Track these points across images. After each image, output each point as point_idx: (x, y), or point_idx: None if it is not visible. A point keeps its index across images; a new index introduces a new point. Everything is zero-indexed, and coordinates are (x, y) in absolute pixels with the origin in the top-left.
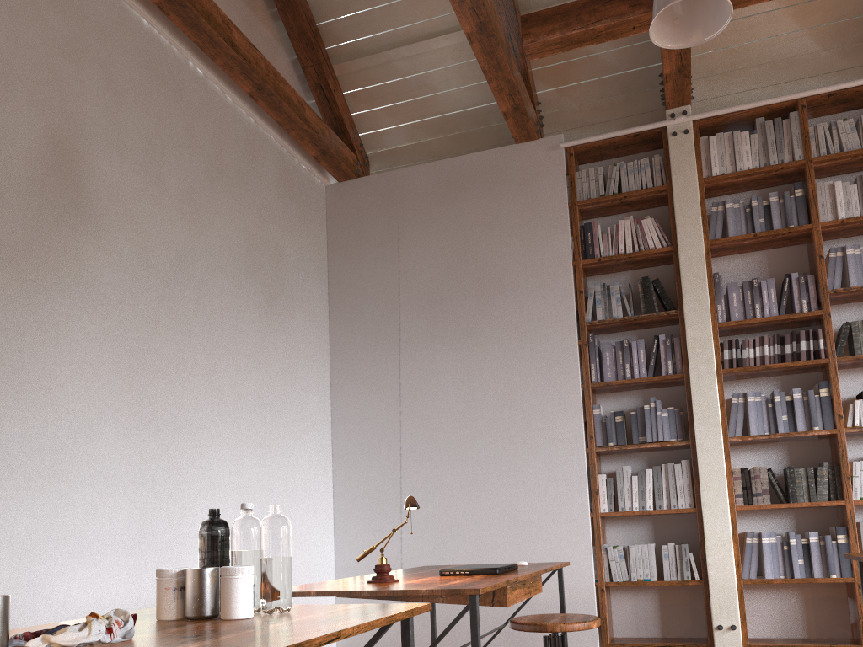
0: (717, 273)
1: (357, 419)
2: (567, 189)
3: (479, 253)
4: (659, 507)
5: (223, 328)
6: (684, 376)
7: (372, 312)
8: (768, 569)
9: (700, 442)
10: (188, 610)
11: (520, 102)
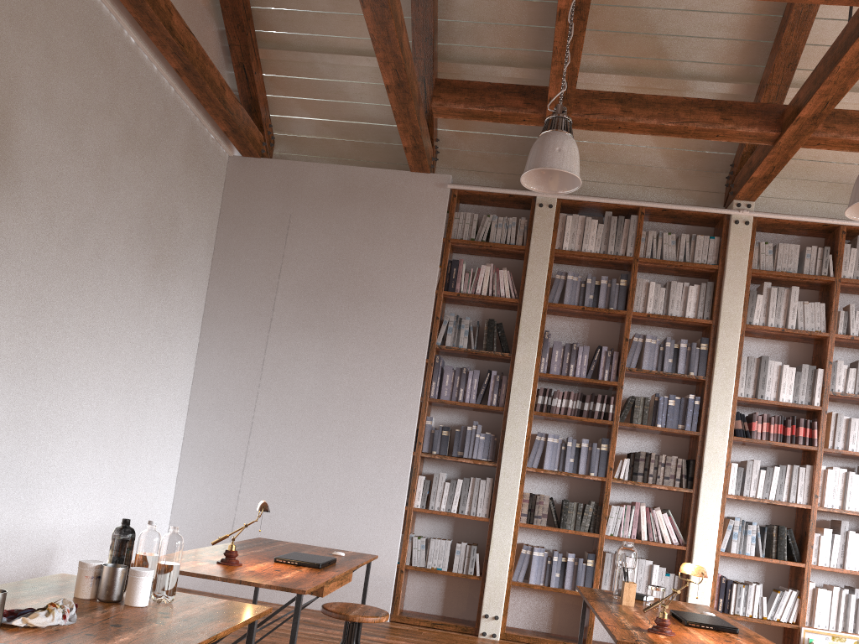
0: (548, 331)
1: (218, 382)
2: (445, 225)
3: (358, 260)
4: (461, 512)
5: (111, 286)
6: (504, 409)
7: (251, 288)
8: (532, 577)
9: (504, 467)
10: (101, 594)
11: (420, 143)
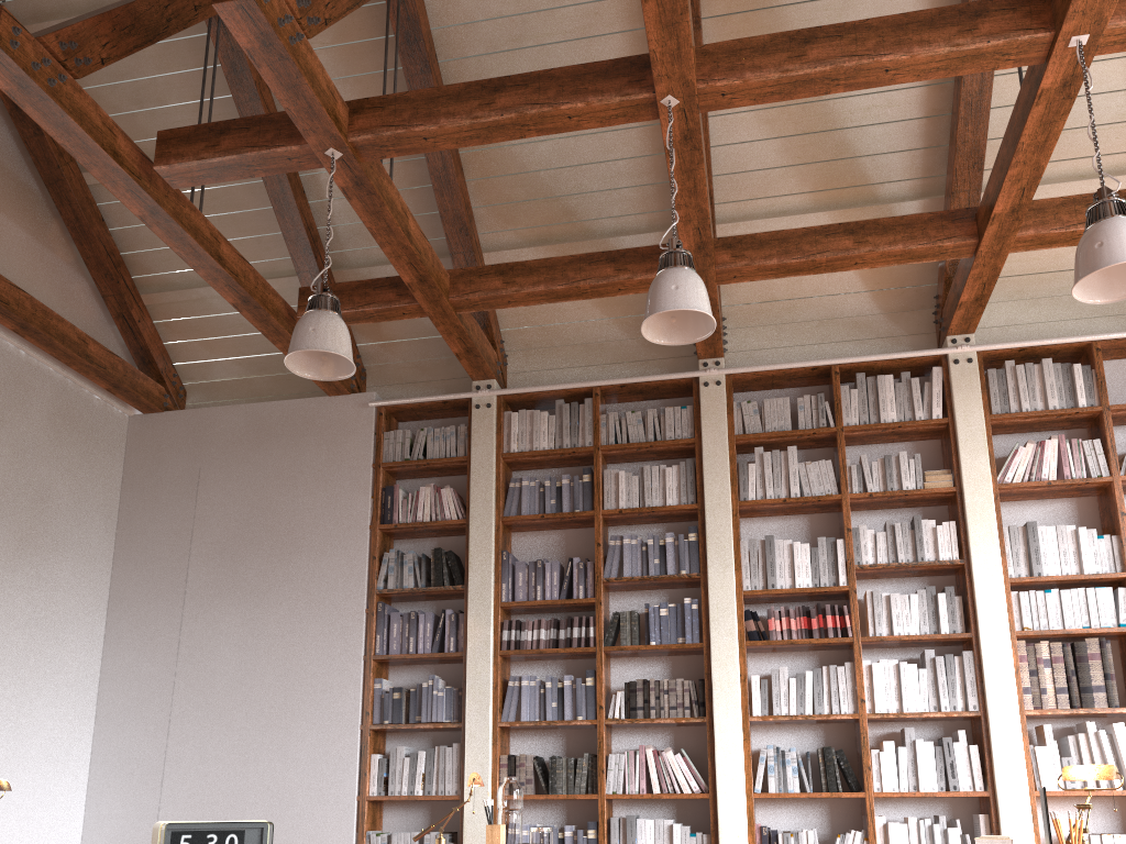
0: (506, 550)
1: (129, 678)
2: (374, 449)
3: (278, 506)
4: (428, 792)
5: None
6: (463, 654)
7: (161, 559)
8: None
9: (470, 725)
10: None
11: None
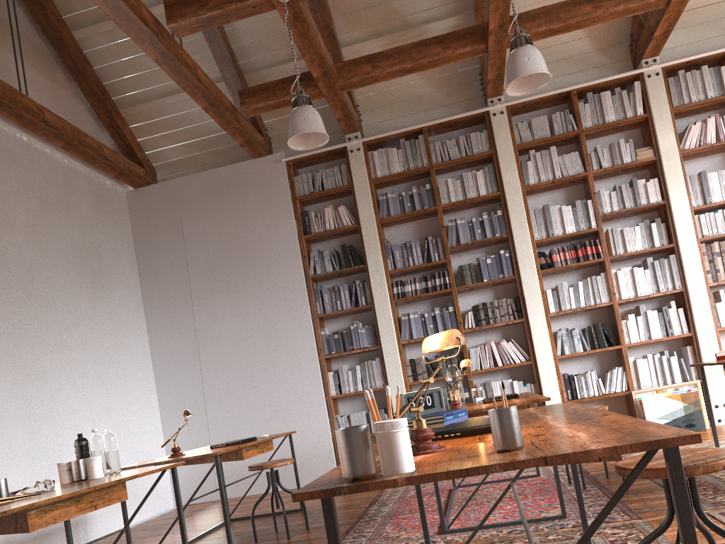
0: (386, 239)
1: (169, 353)
2: (290, 189)
3: (237, 234)
4: (366, 388)
5: (66, 309)
6: (372, 305)
7: (170, 279)
8: None
9: (384, 346)
10: (74, 478)
11: (249, 138)
